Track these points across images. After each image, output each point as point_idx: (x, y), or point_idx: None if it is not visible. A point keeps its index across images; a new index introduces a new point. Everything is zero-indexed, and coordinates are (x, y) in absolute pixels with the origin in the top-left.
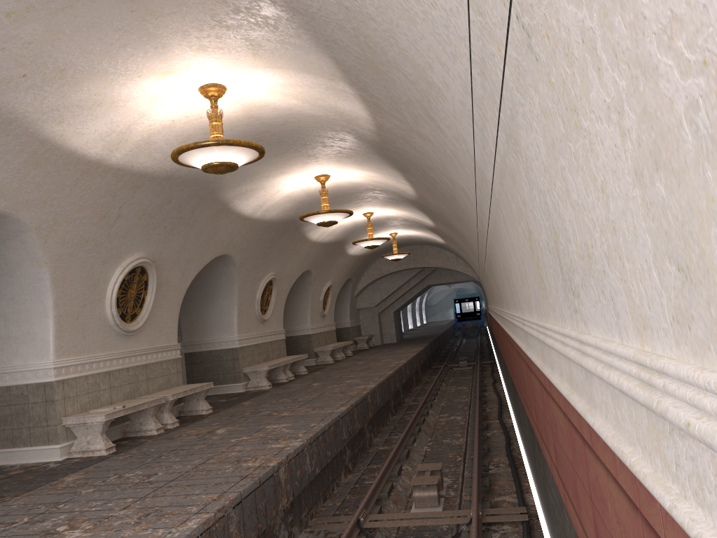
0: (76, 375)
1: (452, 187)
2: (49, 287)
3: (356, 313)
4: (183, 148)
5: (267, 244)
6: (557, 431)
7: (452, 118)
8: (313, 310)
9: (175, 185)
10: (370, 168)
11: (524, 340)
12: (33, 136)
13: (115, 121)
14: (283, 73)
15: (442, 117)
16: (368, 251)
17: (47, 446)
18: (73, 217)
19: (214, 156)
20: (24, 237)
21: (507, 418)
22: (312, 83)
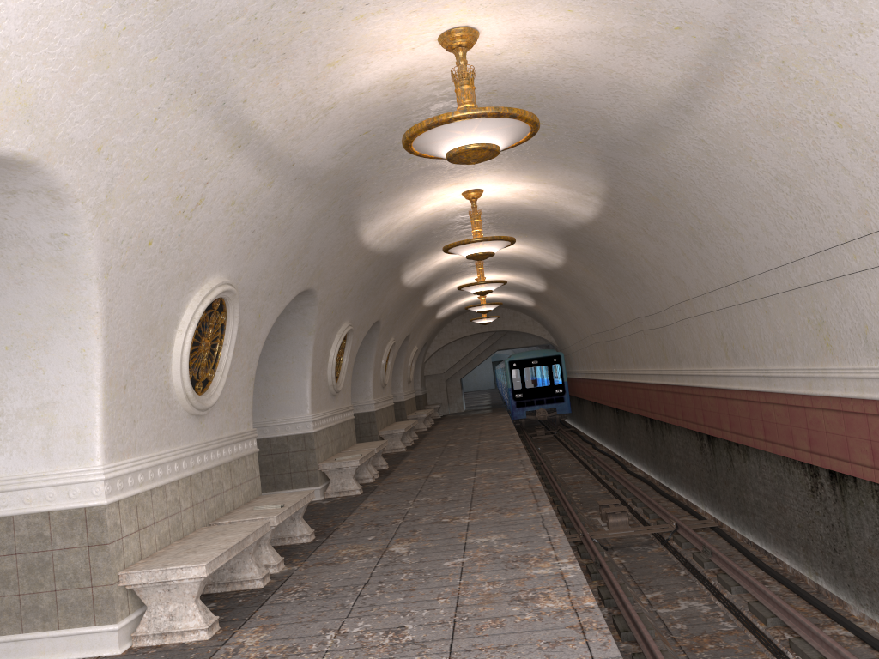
0: (320, 428)
1: (651, 271)
2: (311, 352)
3: (423, 380)
4: (464, 242)
5: (400, 309)
6: (818, 425)
7: (737, 247)
8: (404, 376)
9: (386, 262)
10: (532, 244)
11: (757, 384)
12: (353, 232)
13: (395, 216)
14: (541, 186)
15: (718, 242)
16: (448, 314)
17: (309, 488)
18: (335, 292)
19: (484, 248)
20: (308, 310)
21: (635, 472)
22: (561, 193)
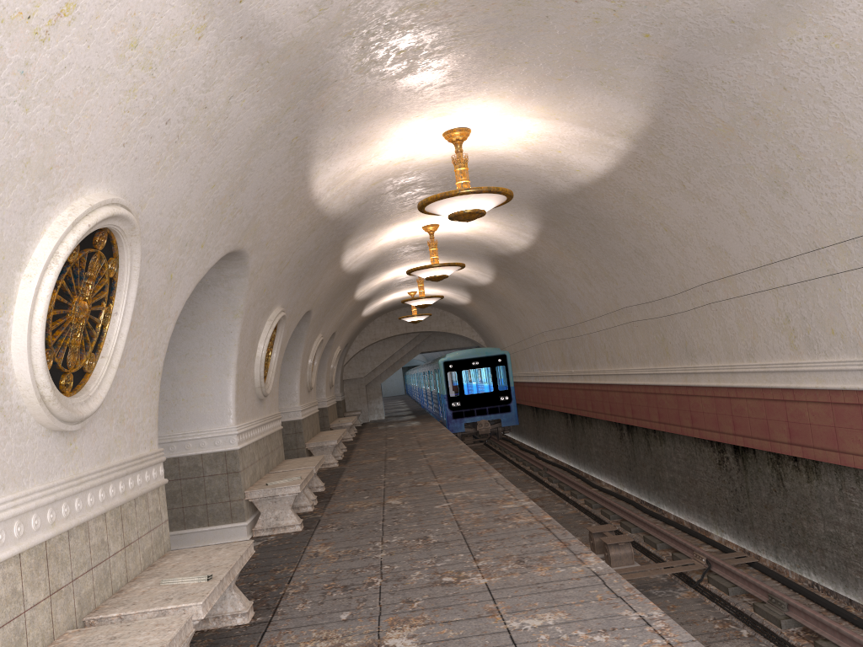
0: (246, 444)
1: (668, 244)
2: (237, 341)
3: (342, 385)
4: (451, 194)
5: (332, 299)
6: None
7: None
8: (327, 380)
9: (331, 230)
10: (498, 220)
11: (858, 381)
12: (304, 172)
13: (356, 159)
14: (550, 124)
15: (825, 185)
16: (373, 312)
17: (232, 524)
18: (270, 262)
19: (475, 203)
20: (235, 283)
21: (601, 486)
22: (573, 136)
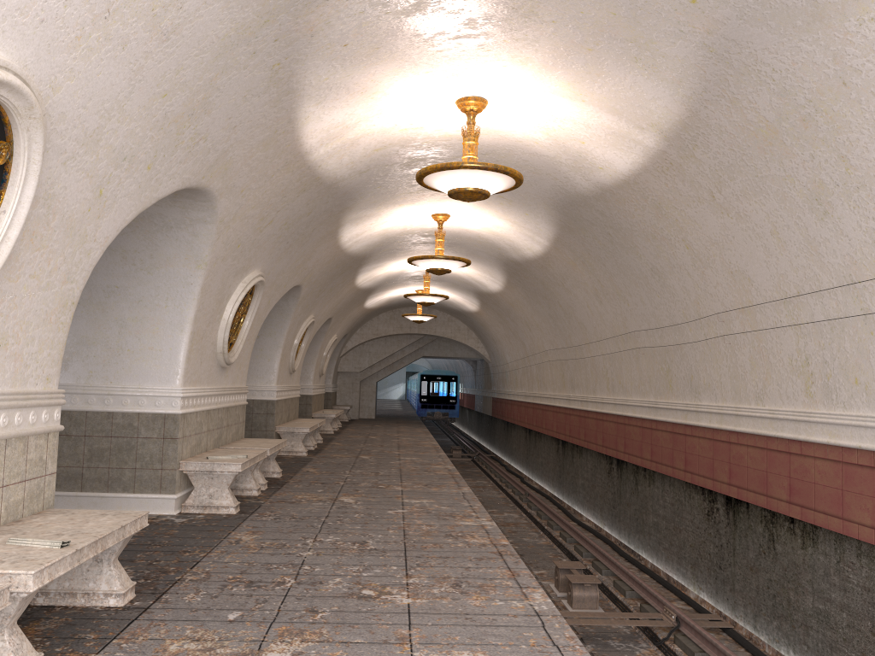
0: (193, 410)
1: (688, 264)
2: (196, 295)
3: (336, 377)
4: (452, 166)
5: (328, 280)
6: None
7: None
8: (317, 367)
9: (326, 196)
10: (512, 218)
11: None
12: (290, 113)
13: (355, 113)
14: (575, 107)
15: (874, 208)
16: (378, 306)
17: (159, 495)
18: (246, 214)
19: (479, 181)
20: (200, 229)
21: (581, 521)
22: (599, 124)
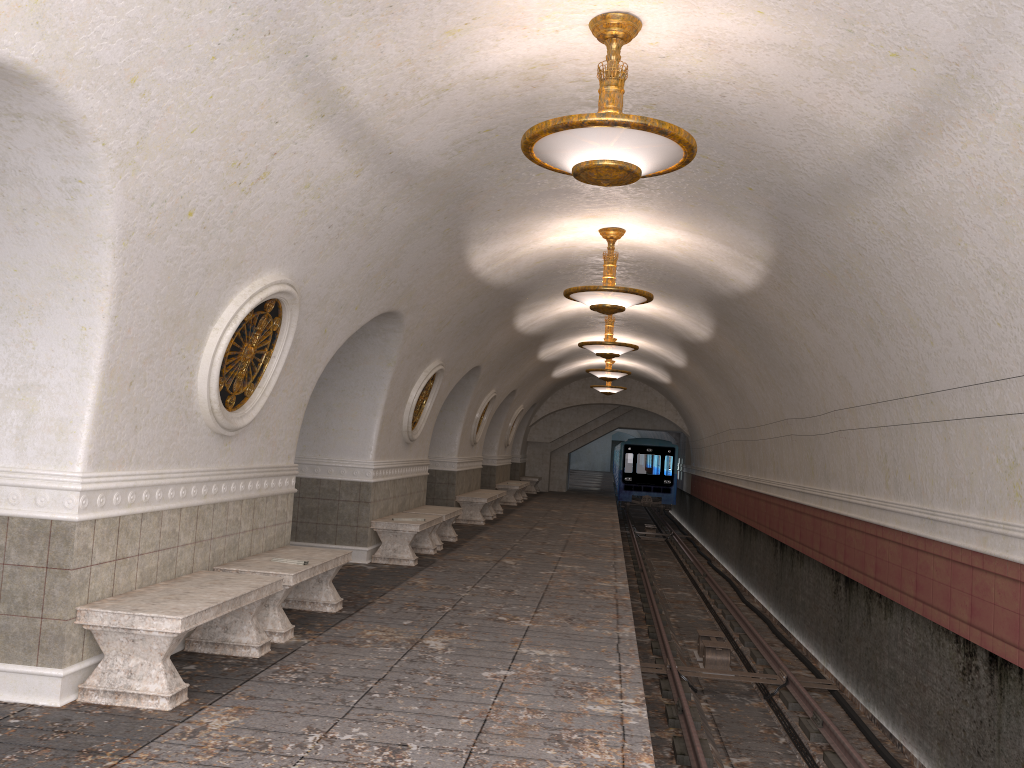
0: (382, 479)
1: (812, 365)
2: (387, 387)
3: (525, 446)
4: (590, 289)
5: (507, 358)
6: (986, 593)
7: (923, 352)
8: (501, 437)
9: (497, 297)
10: (676, 307)
11: (917, 526)
12: (459, 252)
13: (514, 243)
14: (696, 237)
15: (901, 342)
16: (567, 375)
17: (355, 547)
18: (427, 321)
19: (613, 300)
20: (391, 336)
21: (751, 602)
22: (719, 250)
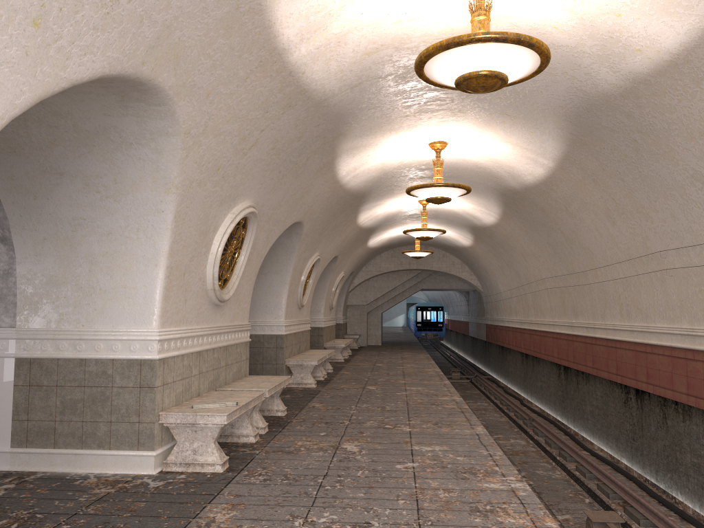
0: (176, 353)
1: None
2: (169, 224)
3: (346, 309)
4: (462, 39)
5: (330, 217)
6: None
7: None
8: (326, 301)
9: (316, 117)
10: (514, 139)
11: None
12: None
13: None
14: None
15: None
16: (379, 245)
17: (137, 452)
18: (221, 129)
19: (495, 60)
20: (163, 144)
21: (593, 450)
22: None
